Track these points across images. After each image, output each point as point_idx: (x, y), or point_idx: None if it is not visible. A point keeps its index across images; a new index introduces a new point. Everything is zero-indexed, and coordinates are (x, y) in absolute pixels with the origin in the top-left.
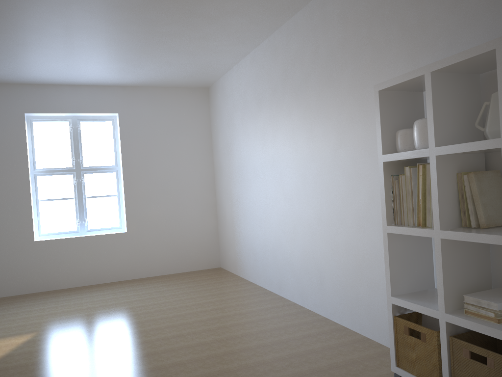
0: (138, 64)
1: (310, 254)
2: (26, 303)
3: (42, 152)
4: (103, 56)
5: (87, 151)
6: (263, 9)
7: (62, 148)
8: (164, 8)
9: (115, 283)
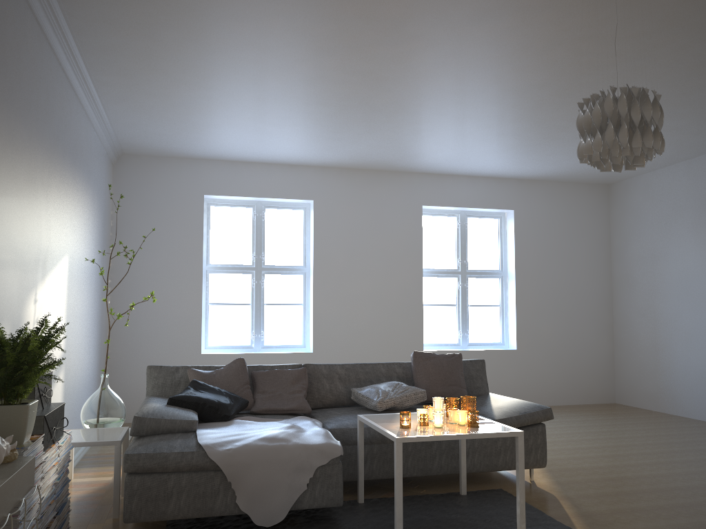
0: None
1: None
2: None
3: (428, 250)
4: (560, 147)
5: (472, 252)
6: None
7: (447, 246)
8: None
9: None
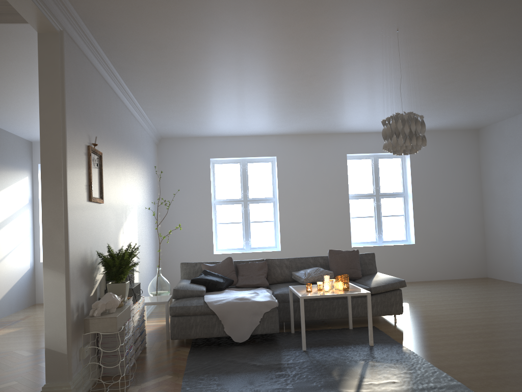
0: (446, 117)
1: None
2: None
3: (352, 182)
4: (429, 114)
5: (382, 181)
6: None
7: (365, 178)
8: (511, 86)
9: (408, 282)
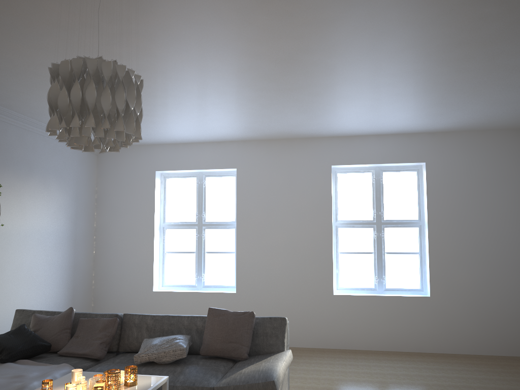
0: (459, 106)
1: None
2: (325, 360)
3: (344, 204)
4: (422, 101)
5: (388, 204)
6: None
7: (363, 199)
8: None
9: (415, 354)
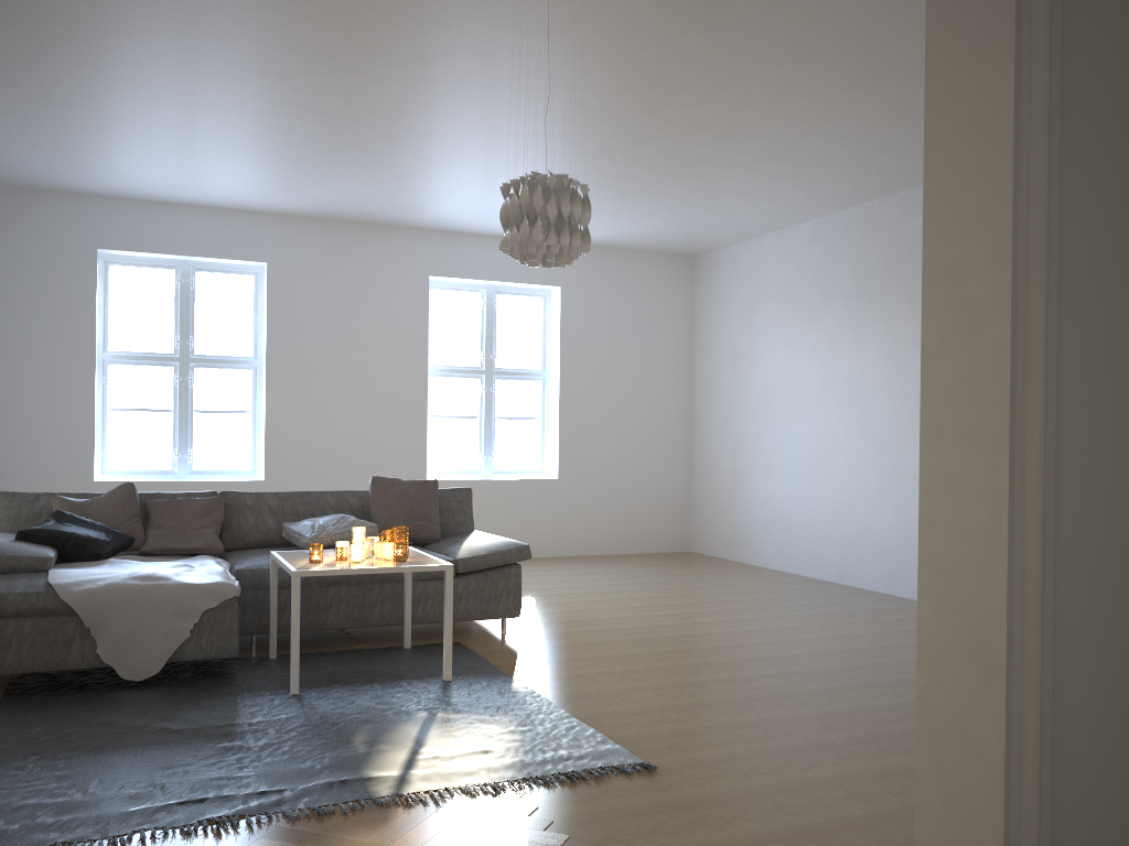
0: (638, 219)
1: (913, 518)
2: None
3: (439, 340)
4: (604, 207)
5: (502, 344)
6: (885, 177)
7: (466, 334)
8: (761, 168)
9: (539, 559)
